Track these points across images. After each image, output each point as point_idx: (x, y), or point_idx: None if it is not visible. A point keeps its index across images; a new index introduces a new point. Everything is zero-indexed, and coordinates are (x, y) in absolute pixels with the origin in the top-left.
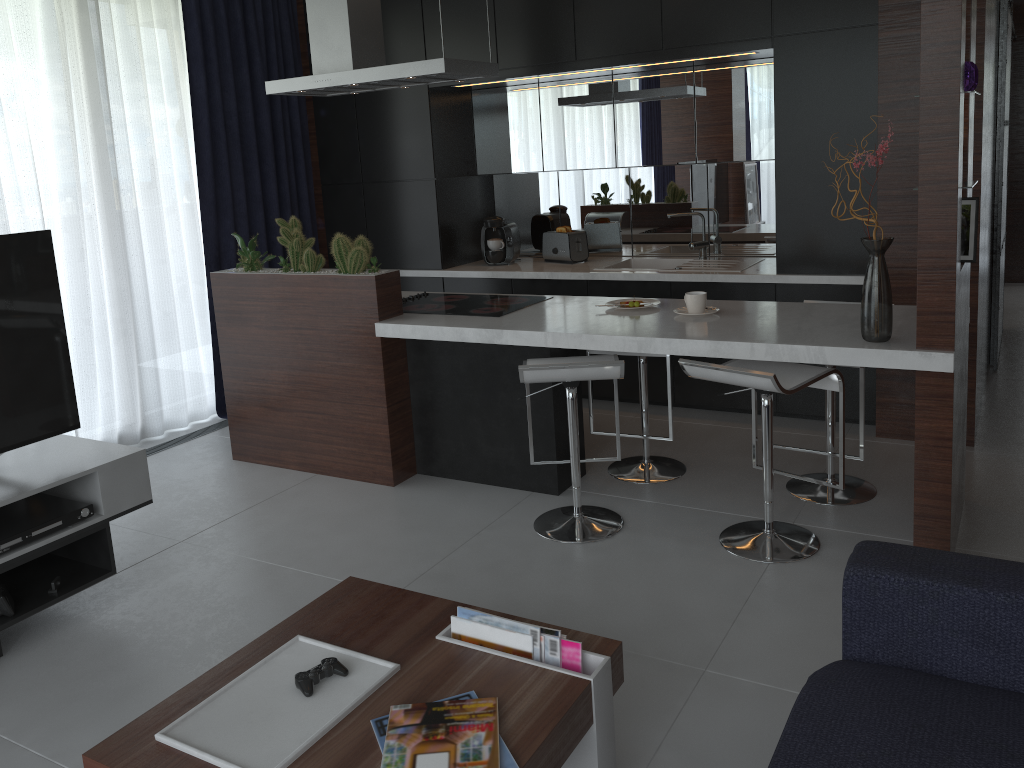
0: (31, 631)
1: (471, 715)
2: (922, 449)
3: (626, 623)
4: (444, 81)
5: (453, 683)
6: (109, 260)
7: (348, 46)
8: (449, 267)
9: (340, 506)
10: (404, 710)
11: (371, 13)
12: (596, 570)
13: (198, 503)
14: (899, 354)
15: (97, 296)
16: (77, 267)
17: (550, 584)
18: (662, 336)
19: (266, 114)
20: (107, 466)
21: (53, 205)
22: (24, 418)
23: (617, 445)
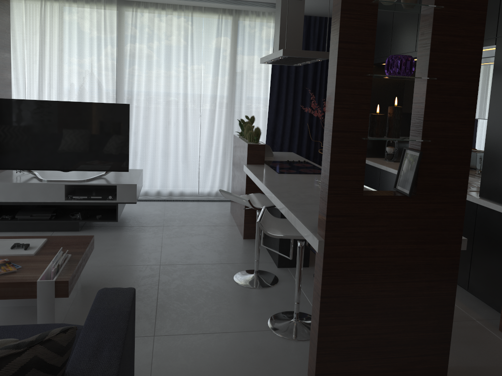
0: (94, 229)
1: (4, 269)
2: (314, 297)
3: (178, 310)
4: (313, 60)
5: (27, 263)
6: (225, 125)
7: (278, 43)
8: (367, 157)
9: (215, 236)
10: (5, 260)
11: (295, 28)
12: (217, 293)
13: (191, 219)
14: (308, 232)
15: (217, 137)
16: (210, 125)
17: (195, 287)
18: (277, 194)
19: (310, 73)
20: (120, 185)
21: (206, 101)
22: (109, 162)
23: (290, 251)
